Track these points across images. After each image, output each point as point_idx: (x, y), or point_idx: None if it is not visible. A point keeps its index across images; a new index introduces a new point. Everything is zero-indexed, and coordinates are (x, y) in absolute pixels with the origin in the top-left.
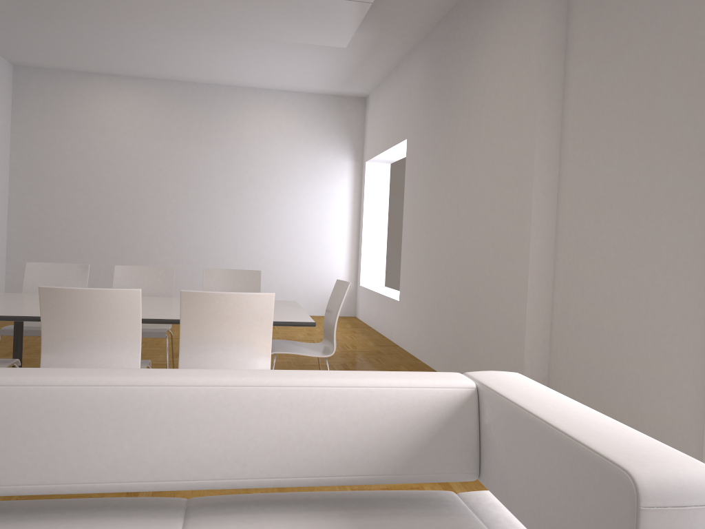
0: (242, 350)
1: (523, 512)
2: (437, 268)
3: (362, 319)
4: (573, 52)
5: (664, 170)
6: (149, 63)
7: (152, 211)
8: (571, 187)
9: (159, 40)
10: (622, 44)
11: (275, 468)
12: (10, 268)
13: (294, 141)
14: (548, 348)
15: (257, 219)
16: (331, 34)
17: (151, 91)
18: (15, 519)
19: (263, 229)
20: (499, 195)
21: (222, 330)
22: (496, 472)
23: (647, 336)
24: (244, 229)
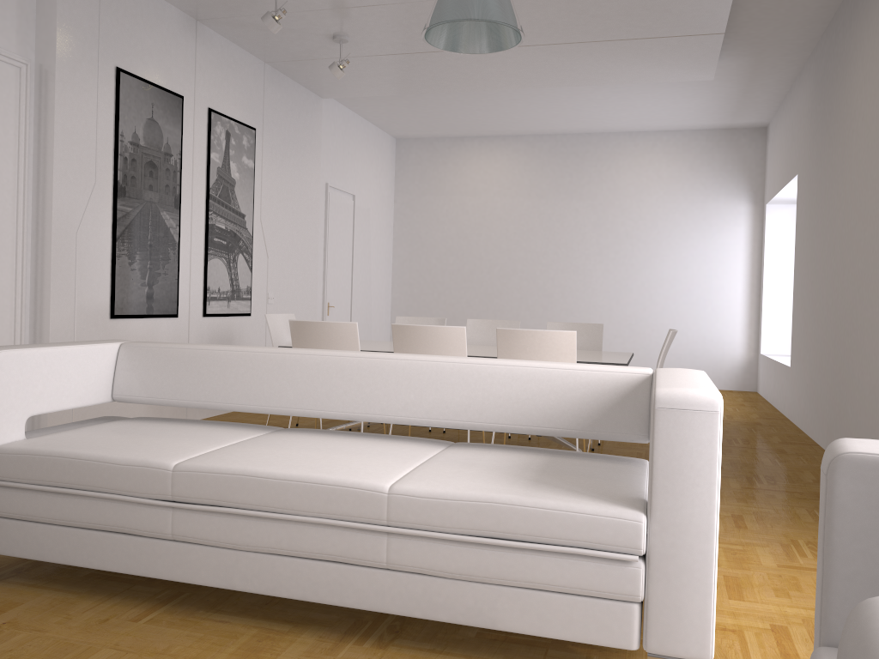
0: None
1: None
2: (818, 324)
3: (761, 394)
4: None
5: None
6: (515, 121)
7: (522, 273)
8: None
9: (520, 98)
10: None
11: (500, 417)
12: None
13: (676, 187)
14: None
15: (633, 278)
16: (691, 69)
17: (520, 148)
18: (354, 436)
19: (641, 288)
20: (863, 233)
21: None
22: None
23: None
24: (619, 289)
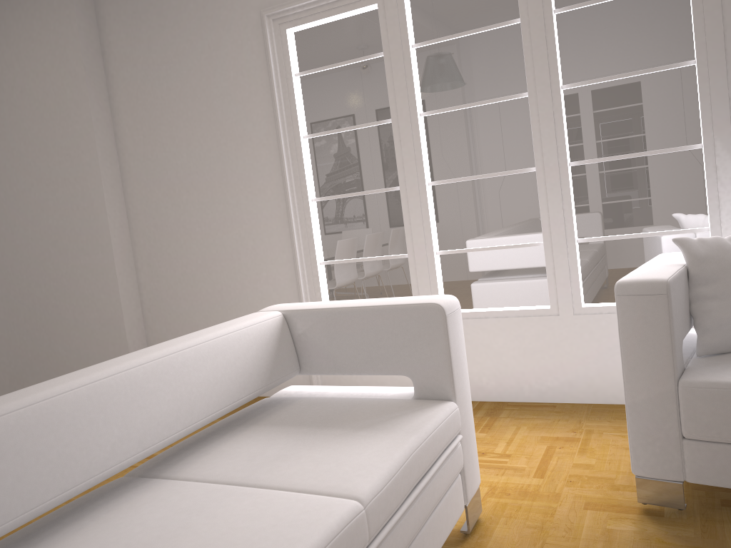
0: None
1: (355, 366)
2: None
3: None
4: (113, 57)
5: (234, 158)
6: None
7: None
8: (139, 178)
9: None
10: (171, 56)
11: (209, 407)
12: None
13: None
14: (143, 325)
15: None
16: None
17: None
18: (30, 545)
19: None
20: (53, 194)
21: None
22: (319, 358)
23: (245, 285)
24: None
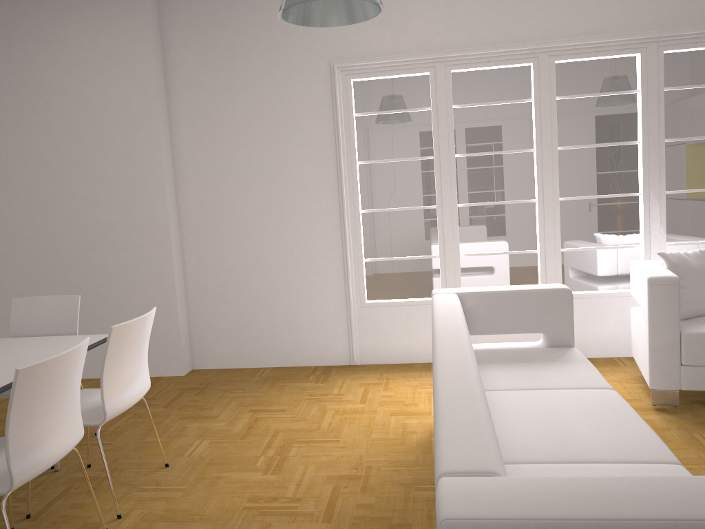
0: (139, 371)
1: (508, 328)
2: None
3: None
4: (176, 77)
5: (294, 174)
6: None
7: None
8: (194, 183)
9: None
10: (239, 84)
11: None
12: None
13: None
14: (186, 309)
15: None
16: None
17: None
18: None
19: None
20: (106, 191)
21: (131, 357)
22: (481, 324)
23: (295, 276)
24: None
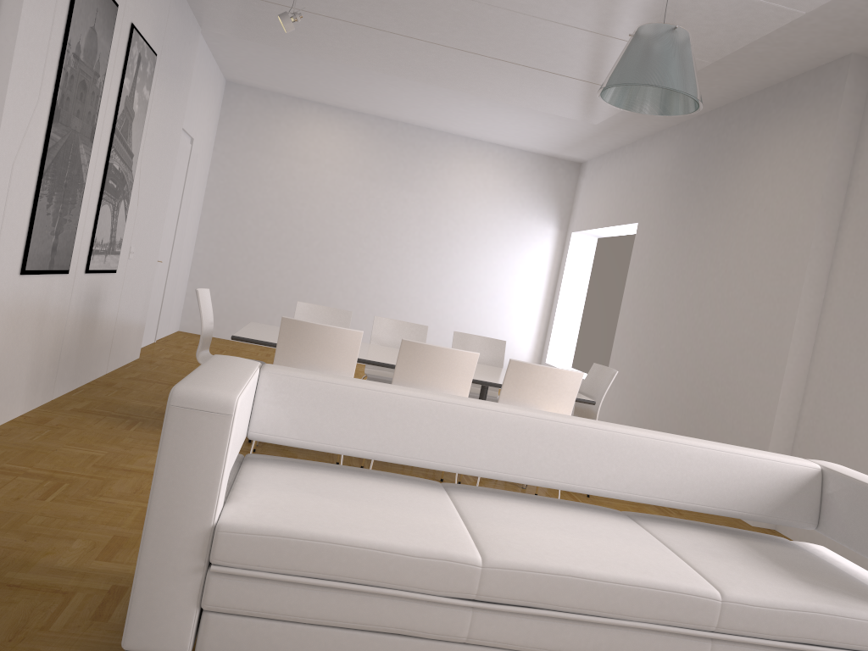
0: None
1: (861, 546)
2: (664, 363)
3: None
4: (856, 190)
5: None
6: (371, 101)
7: (341, 252)
8: (836, 313)
9: (399, 85)
10: None
11: (696, 498)
12: (191, 290)
13: (498, 199)
14: None
15: (447, 276)
16: (588, 112)
17: (360, 126)
18: (539, 502)
19: (452, 287)
20: (756, 307)
21: (535, 397)
22: (835, 523)
23: None
24: (433, 284)
